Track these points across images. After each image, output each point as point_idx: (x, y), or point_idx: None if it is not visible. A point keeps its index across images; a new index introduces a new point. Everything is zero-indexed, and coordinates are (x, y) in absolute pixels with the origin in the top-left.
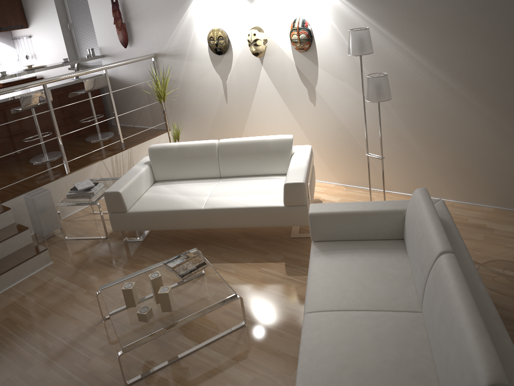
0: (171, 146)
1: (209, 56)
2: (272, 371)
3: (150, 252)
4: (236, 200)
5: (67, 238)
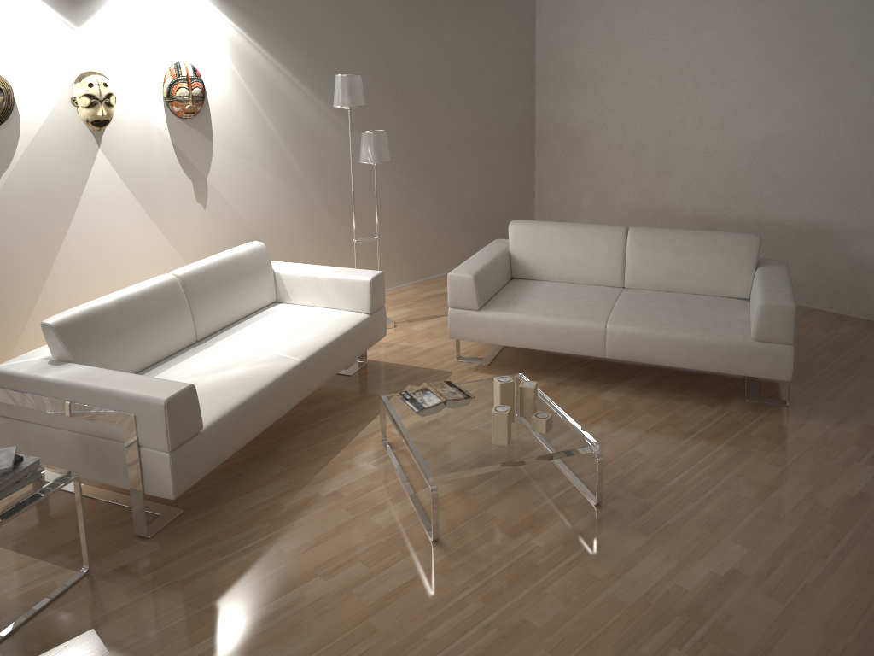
0: (103, 306)
1: None
2: (600, 410)
3: (246, 498)
4: (313, 335)
5: None
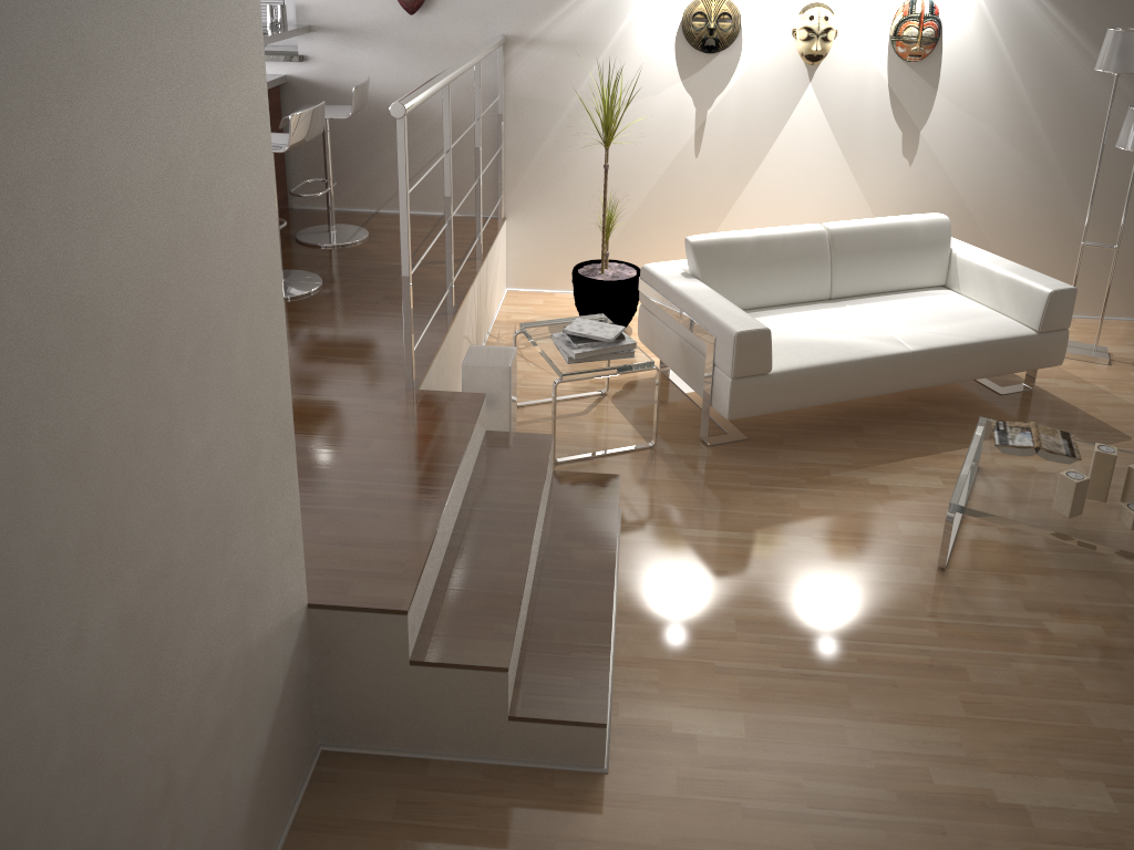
0: (741, 238)
1: (674, 54)
2: None
3: (803, 454)
4: (947, 331)
5: (560, 461)
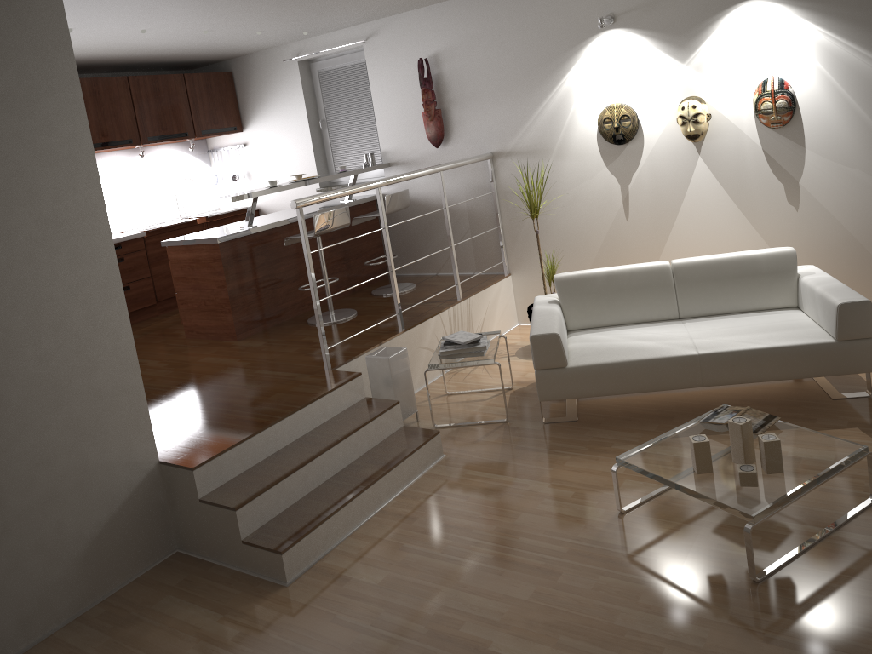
0: (594, 273)
1: (598, 148)
2: None
3: (606, 432)
4: (745, 339)
5: (437, 426)
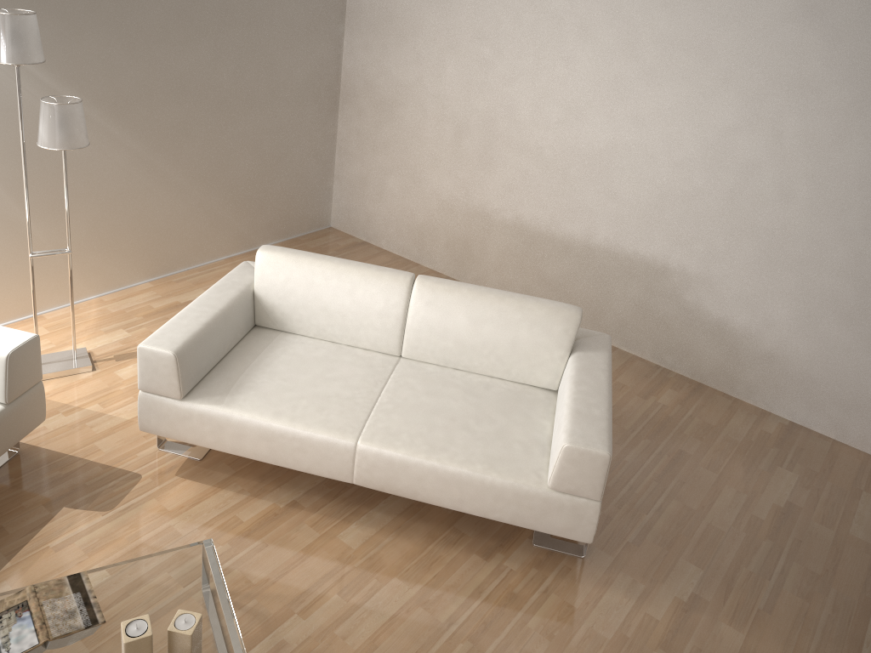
0: None
1: None
2: (333, 568)
3: None
4: None
5: None
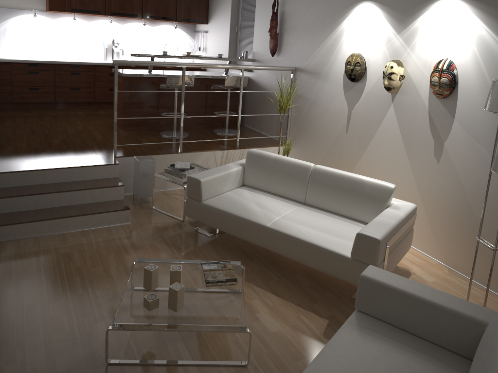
0: (268, 156)
1: (342, 81)
2: None
3: (209, 250)
4: (304, 231)
5: (153, 208)
